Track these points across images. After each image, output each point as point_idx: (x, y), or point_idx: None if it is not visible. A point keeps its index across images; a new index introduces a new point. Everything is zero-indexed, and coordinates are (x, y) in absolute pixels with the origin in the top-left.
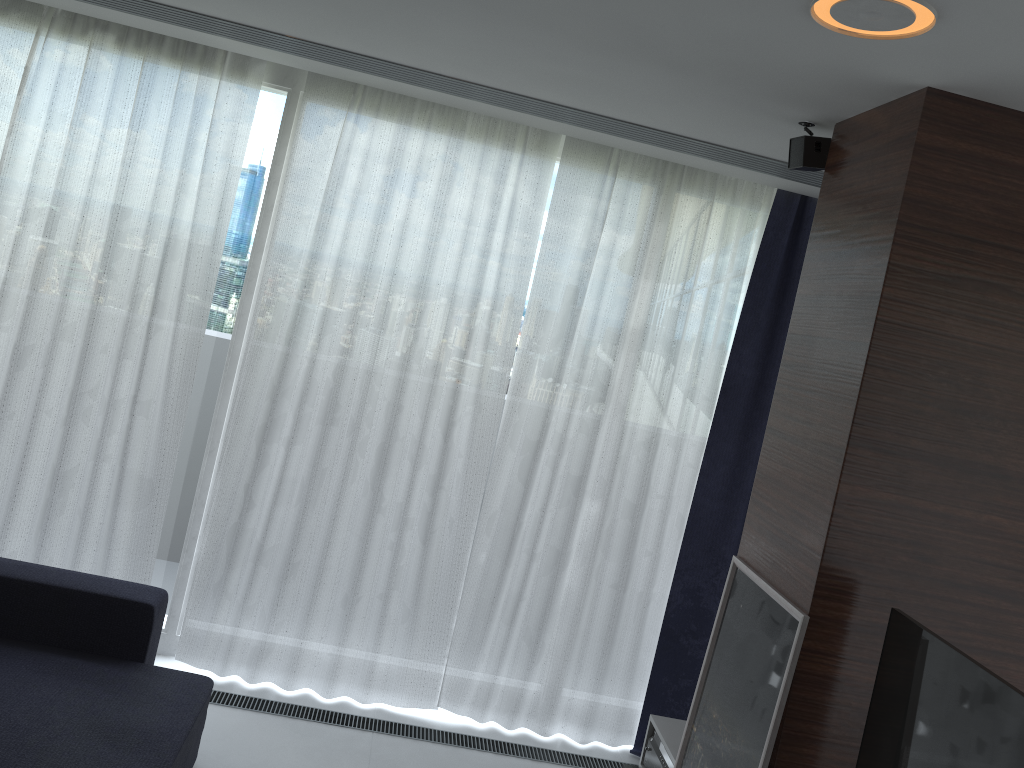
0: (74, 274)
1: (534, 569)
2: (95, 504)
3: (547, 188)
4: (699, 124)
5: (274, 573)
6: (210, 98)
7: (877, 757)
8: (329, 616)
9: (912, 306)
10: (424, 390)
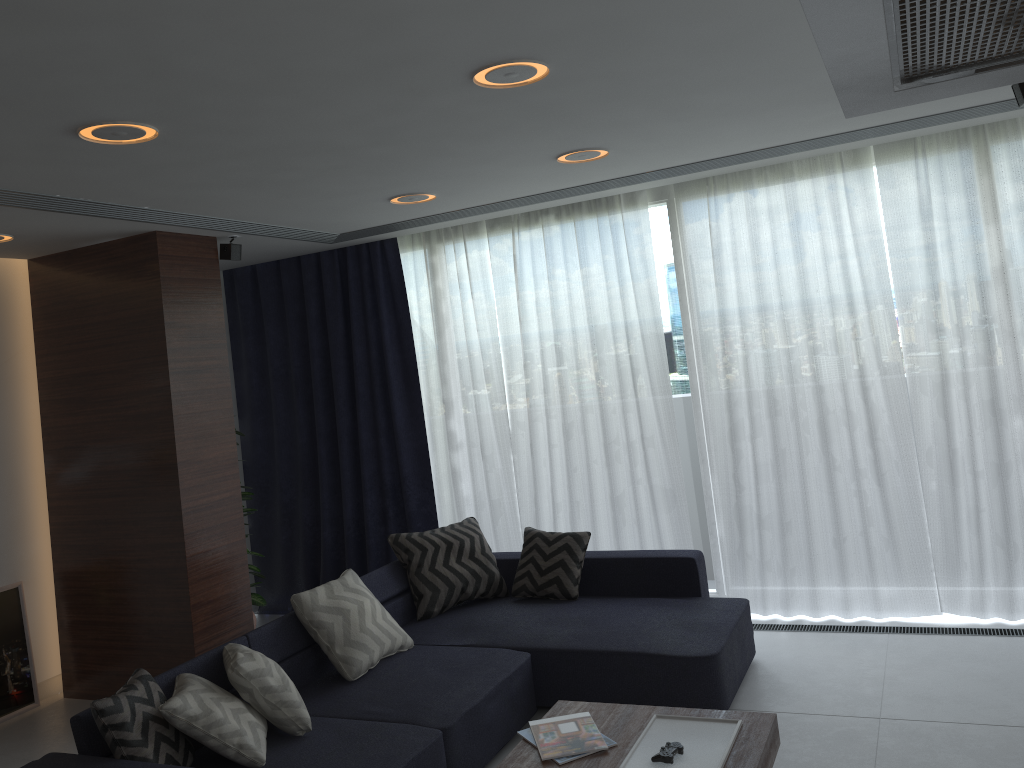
0: (580, 369)
1: (982, 485)
2: (642, 514)
3: (873, 189)
4: (948, 101)
5: (775, 534)
6: (620, 228)
7: None
8: (827, 557)
9: None
10: (836, 371)
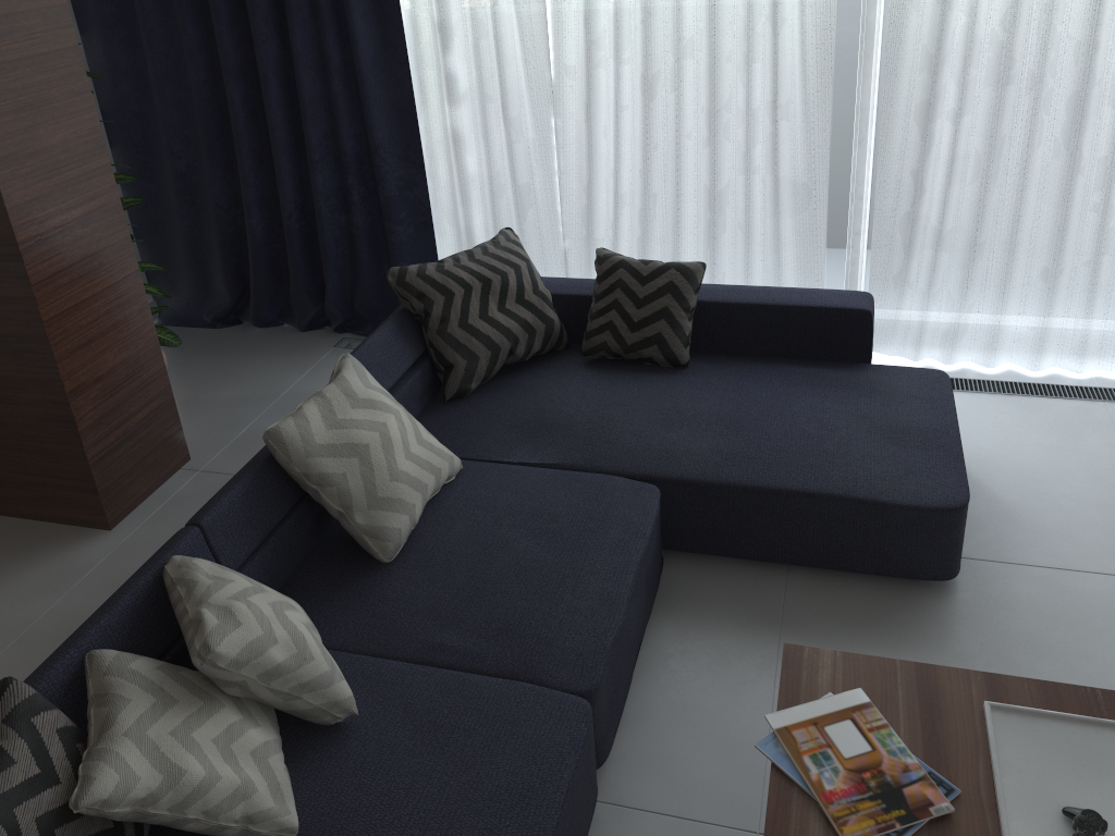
0: None
1: None
2: (754, 217)
3: None
4: None
5: (956, 256)
6: None
7: None
8: (1024, 291)
9: None
10: None
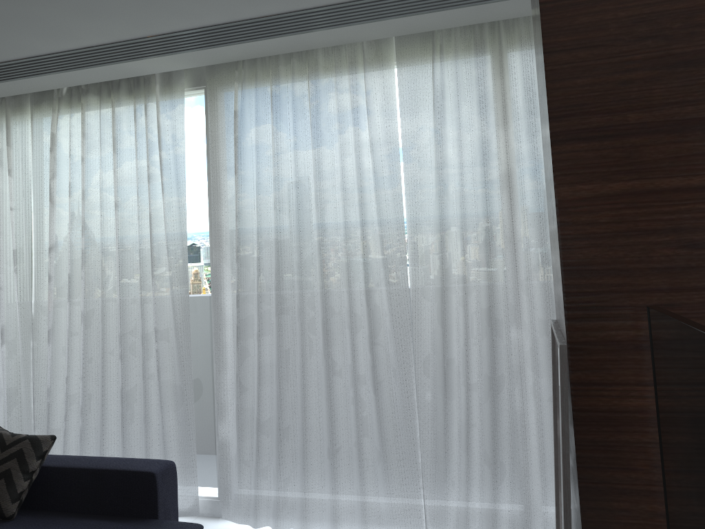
0: (104, 255)
1: (475, 398)
2: (150, 411)
3: (393, 84)
4: None
5: (274, 439)
6: (155, 111)
7: (672, 494)
8: (323, 468)
9: None
10: (344, 270)
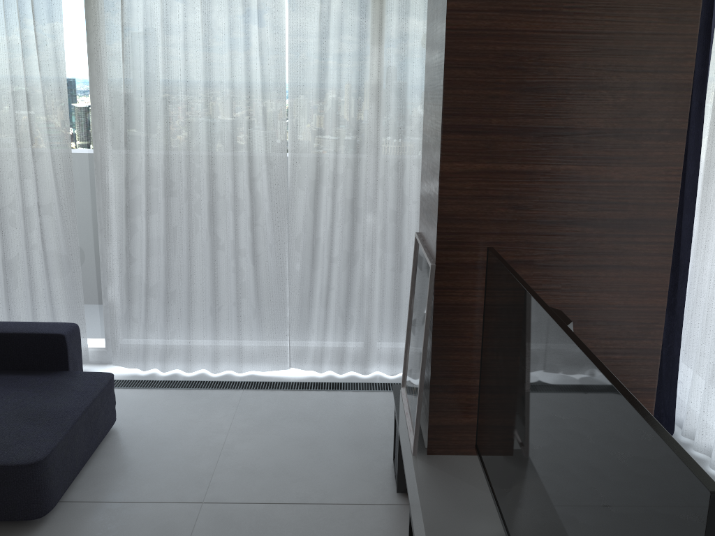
0: None
1: (335, 268)
2: (35, 277)
3: None
4: None
5: (161, 301)
6: None
7: (487, 353)
8: (205, 322)
9: (474, 13)
10: (230, 160)
